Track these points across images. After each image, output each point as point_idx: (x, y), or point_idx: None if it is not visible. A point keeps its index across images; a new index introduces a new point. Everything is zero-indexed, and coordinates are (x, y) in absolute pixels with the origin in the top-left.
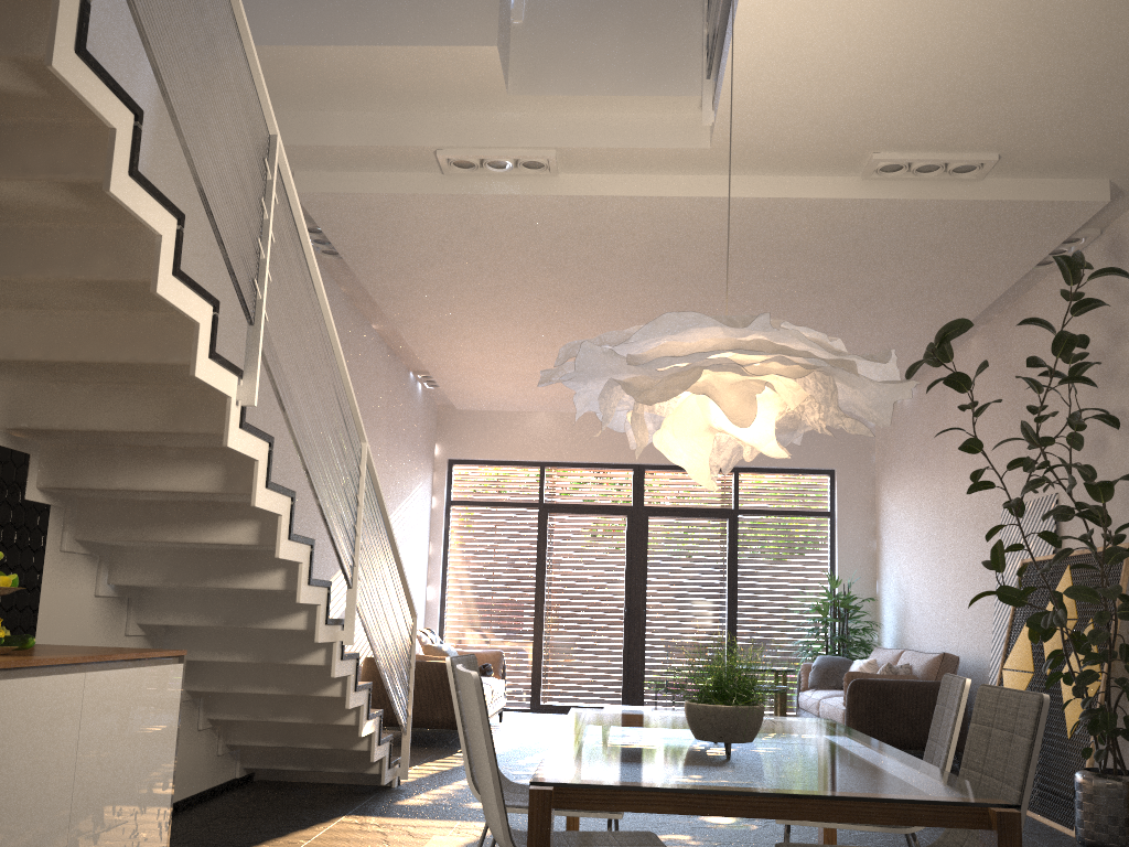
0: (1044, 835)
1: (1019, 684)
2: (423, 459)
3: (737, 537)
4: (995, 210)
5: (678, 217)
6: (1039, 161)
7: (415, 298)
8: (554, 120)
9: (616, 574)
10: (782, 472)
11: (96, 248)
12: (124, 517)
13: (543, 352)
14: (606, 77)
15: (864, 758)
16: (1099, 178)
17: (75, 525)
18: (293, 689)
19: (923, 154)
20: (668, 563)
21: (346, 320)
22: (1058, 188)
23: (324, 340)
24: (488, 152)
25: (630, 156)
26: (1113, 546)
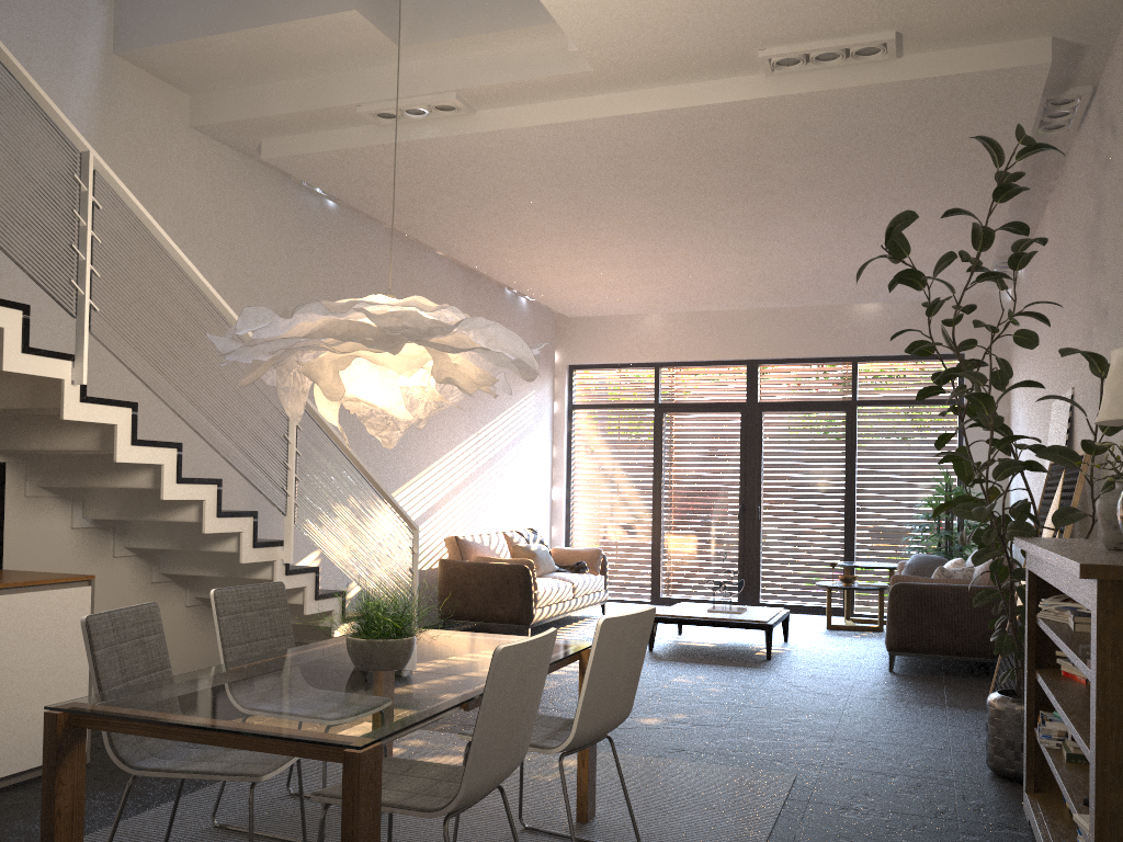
0: (974, 754)
1: None
2: None
3: (855, 430)
4: (924, 88)
5: (605, 137)
6: (949, 31)
7: (440, 229)
8: (451, 63)
9: (732, 470)
10: (905, 359)
11: None
12: (66, 468)
13: (597, 263)
14: (485, 15)
15: (430, 691)
16: (1038, 36)
17: (37, 475)
18: None
19: (812, 44)
20: (784, 458)
21: (395, 254)
22: (989, 55)
23: (205, 310)
24: (399, 103)
25: (526, 87)
26: (1008, 460)
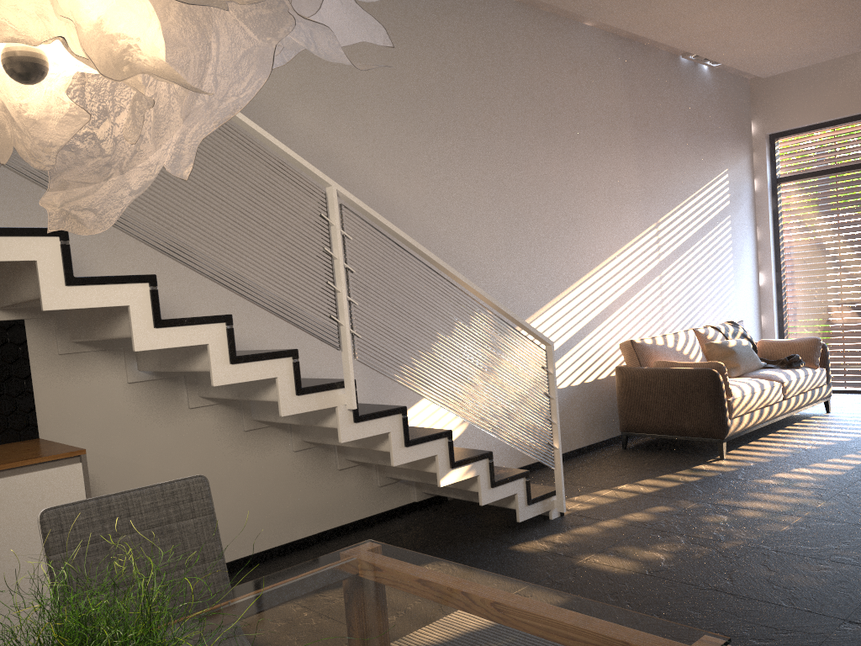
0: None
1: None
2: (727, 143)
3: None
4: None
5: None
6: None
7: None
8: None
9: None
10: None
11: None
12: (82, 319)
13: None
14: None
15: None
16: None
17: (68, 330)
18: (361, 443)
19: None
20: None
21: (528, 30)
22: None
23: None
24: None
25: None
26: None
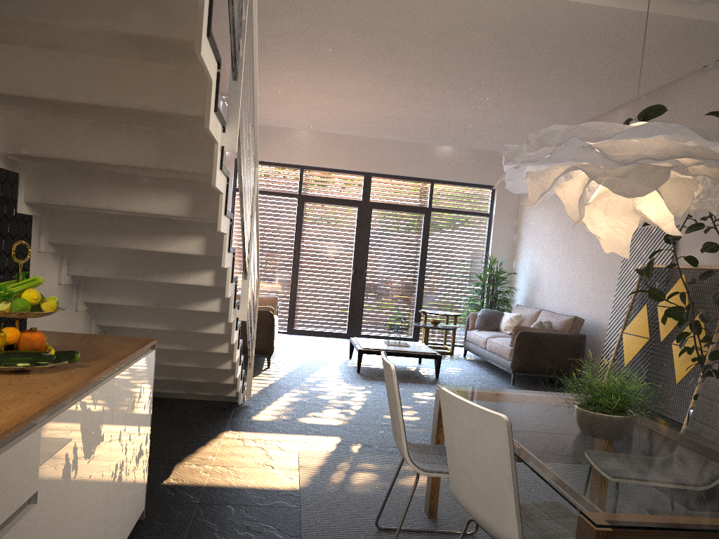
0: None
1: (636, 344)
2: None
3: (429, 227)
4: (702, 27)
5: (479, 5)
6: None
7: None
8: None
9: (348, 246)
10: (462, 185)
11: (134, 1)
12: (90, 227)
13: (326, 90)
14: None
15: None
16: None
17: (48, 230)
18: (192, 347)
19: None
20: (383, 240)
21: None
22: None
23: (252, 88)
24: None
25: None
26: None
